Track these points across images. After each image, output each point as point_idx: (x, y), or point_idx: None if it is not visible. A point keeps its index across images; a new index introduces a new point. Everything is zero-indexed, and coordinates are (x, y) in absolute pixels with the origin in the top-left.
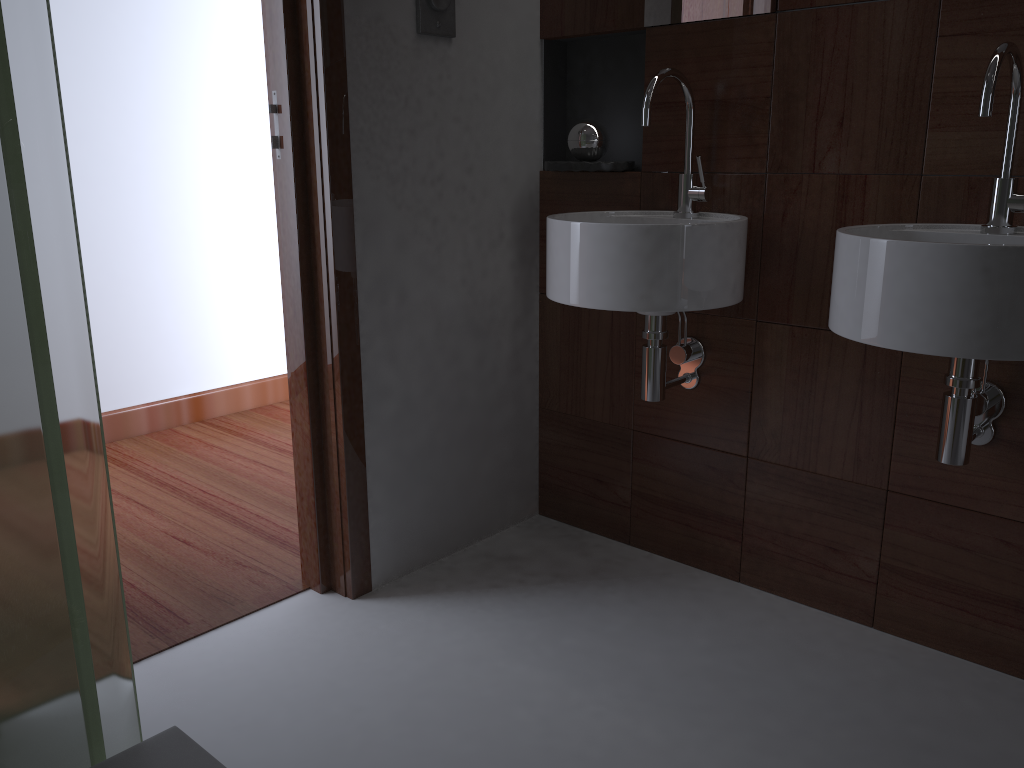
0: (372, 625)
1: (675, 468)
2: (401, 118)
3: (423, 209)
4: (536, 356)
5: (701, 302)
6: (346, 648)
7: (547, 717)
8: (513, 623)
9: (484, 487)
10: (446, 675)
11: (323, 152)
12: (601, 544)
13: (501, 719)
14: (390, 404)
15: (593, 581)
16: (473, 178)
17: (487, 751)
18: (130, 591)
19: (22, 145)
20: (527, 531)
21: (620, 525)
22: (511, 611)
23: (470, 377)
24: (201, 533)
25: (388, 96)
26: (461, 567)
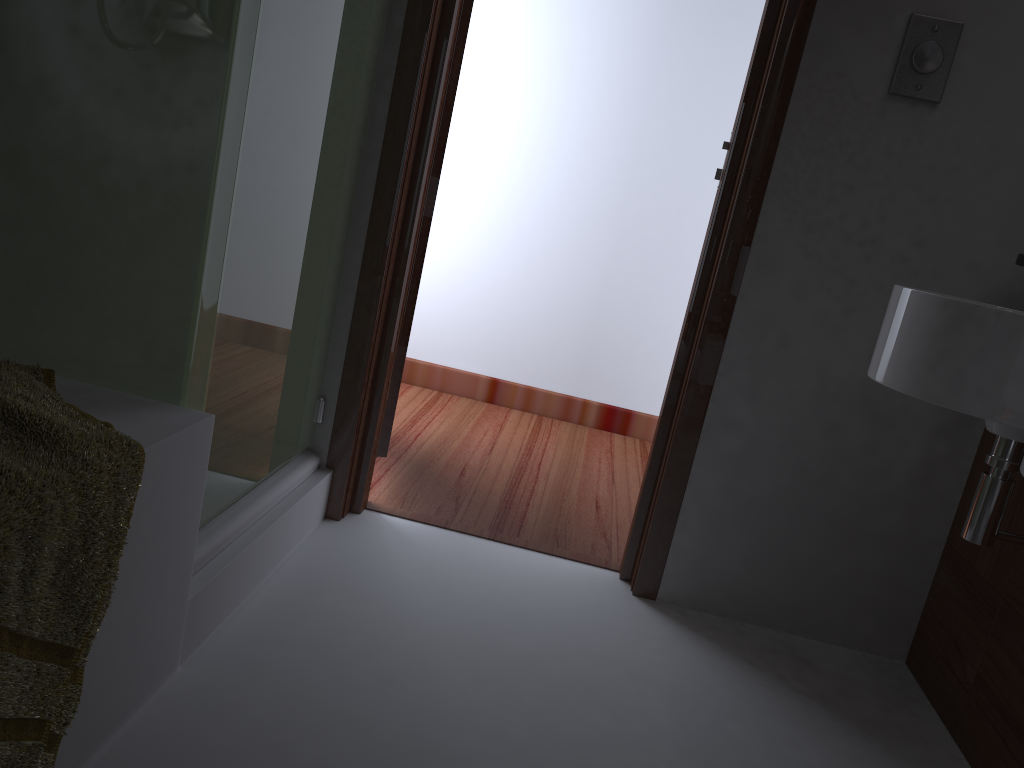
0: (614, 612)
1: (1018, 662)
2: (839, 172)
3: (839, 266)
4: (961, 481)
5: (989, 410)
6: (573, 608)
7: (614, 736)
8: (714, 686)
9: (830, 584)
10: (601, 666)
11: (738, 185)
12: (922, 717)
13: (582, 709)
14: (734, 438)
15: (849, 724)
16: (922, 253)
17: (537, 710)
18: (521, 506)
19: (231, 43)
20: (865, 662)
21: (953, 709)
22: (729, 681)
23: (848, 459)
24: (615, 509)
25: (829, 148)
26: (751, 637)
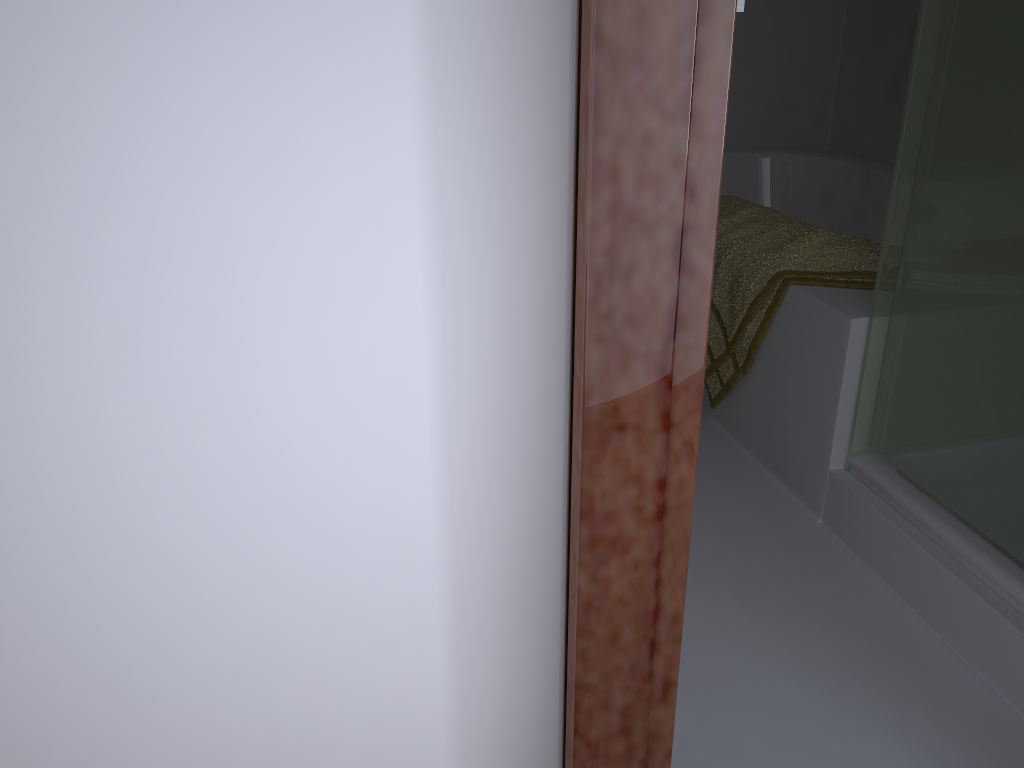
0: None
1: None
2: None
3: None
4: None
5: None
6: None
7: None
8: None
9: None
10: None
11: None
12: None
13: None
14: None
15: None
16: None
17: None
18: None
19: None
20: None
21: None
22: None
23: None
24: None
25: None
26: None
